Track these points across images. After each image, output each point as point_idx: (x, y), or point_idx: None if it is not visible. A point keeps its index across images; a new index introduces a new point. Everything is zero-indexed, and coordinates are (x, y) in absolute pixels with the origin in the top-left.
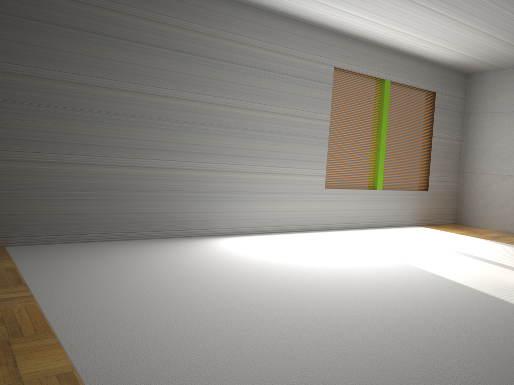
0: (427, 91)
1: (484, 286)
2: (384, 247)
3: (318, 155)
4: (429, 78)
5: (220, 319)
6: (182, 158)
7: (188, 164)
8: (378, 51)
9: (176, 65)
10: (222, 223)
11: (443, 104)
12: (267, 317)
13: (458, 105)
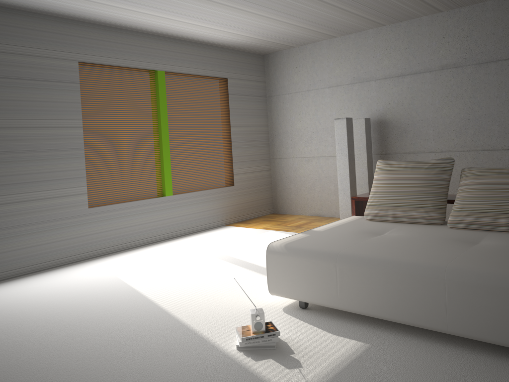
0: (218, 78)
1: (209, 319)
2: (144, 273)
3: (72, 170)
4: (217, 63)
5: None
6: None
7: None
8: (141, 38)
9: None
10: None
11: (239, 90)
12: None
13: (257, 89)
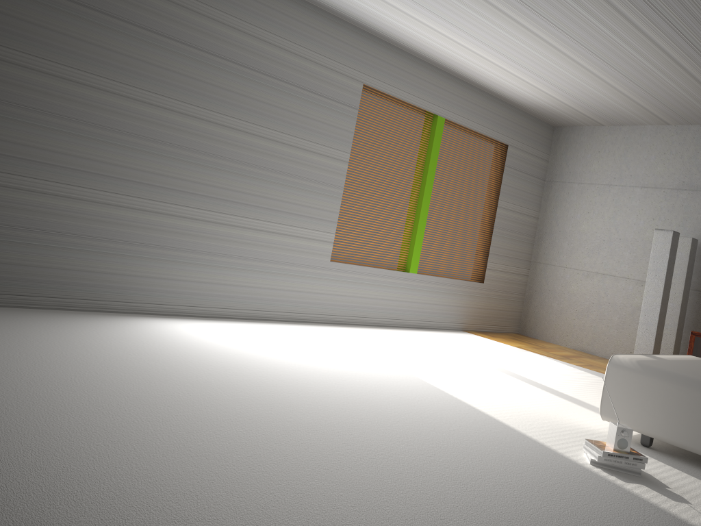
0: (497, 142)
1: (527, 424)
2: (401, 356)
3: (325, 210)
4: (502, 124)
5: (44, 448)
6: (99, 185)
7: (109, 196)
8: (431, 73)
9: (106, 37)
10: (157, 296)
11: (518, 163)
12: (138, 449)
13: (537, 168)
